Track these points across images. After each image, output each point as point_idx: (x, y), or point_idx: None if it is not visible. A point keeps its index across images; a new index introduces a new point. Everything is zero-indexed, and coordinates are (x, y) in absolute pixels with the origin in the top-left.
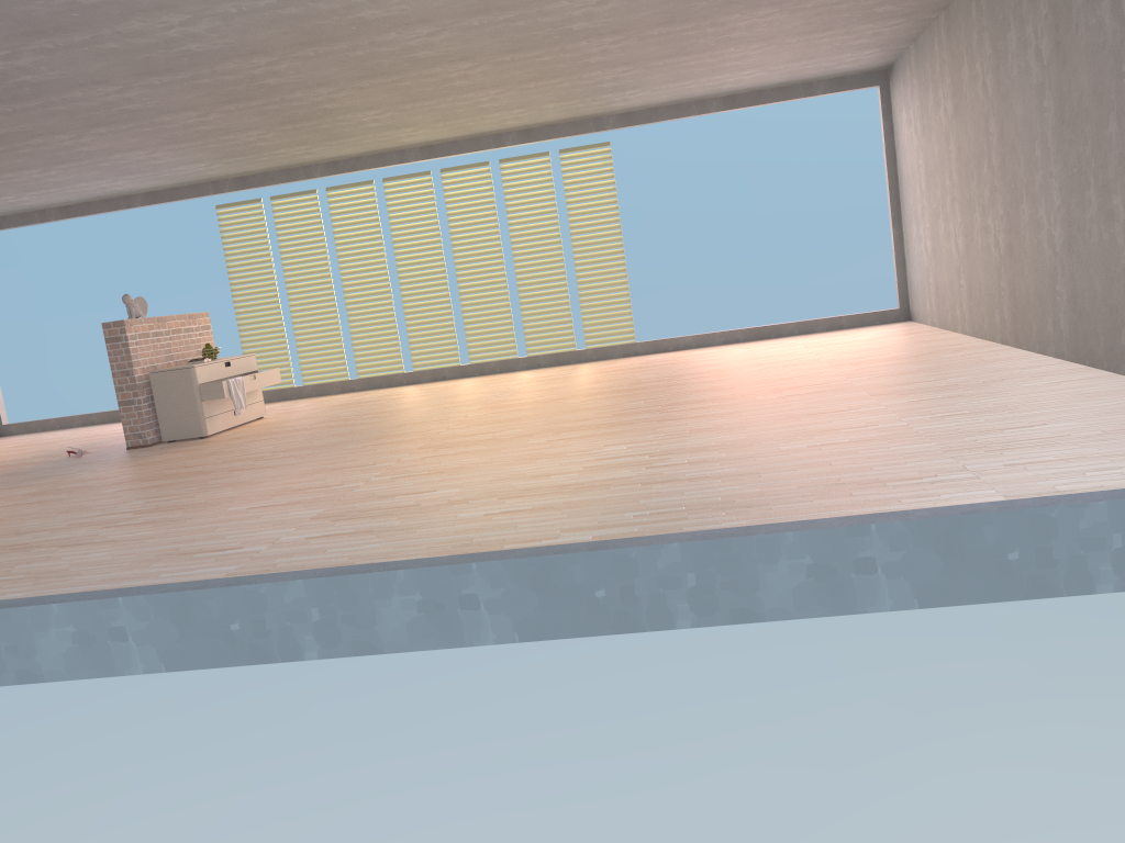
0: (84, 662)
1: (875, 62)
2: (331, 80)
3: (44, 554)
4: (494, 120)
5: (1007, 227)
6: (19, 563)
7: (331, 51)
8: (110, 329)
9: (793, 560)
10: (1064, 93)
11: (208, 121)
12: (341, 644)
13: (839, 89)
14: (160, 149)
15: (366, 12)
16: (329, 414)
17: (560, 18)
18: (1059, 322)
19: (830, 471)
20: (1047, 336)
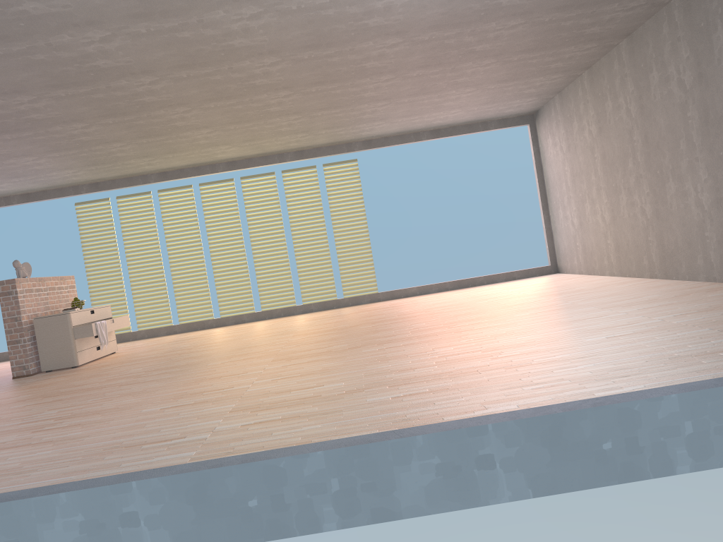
0: None
1: (529, 107)
2: (189, 101)
3: None
4: (283, 141)
5: (654, 200)
6: None
7: (199, 74)
8: (3, 286)
9: None
10: (707, 105)
11: (88, 132)
12: (360, 513)
13: (504, 126)
14: (45, 156)
15: (236, 40)
16: (169, 347)
17: (362, 56)
18: (709, 256)
19: (656, 349)
20: (697, 268)
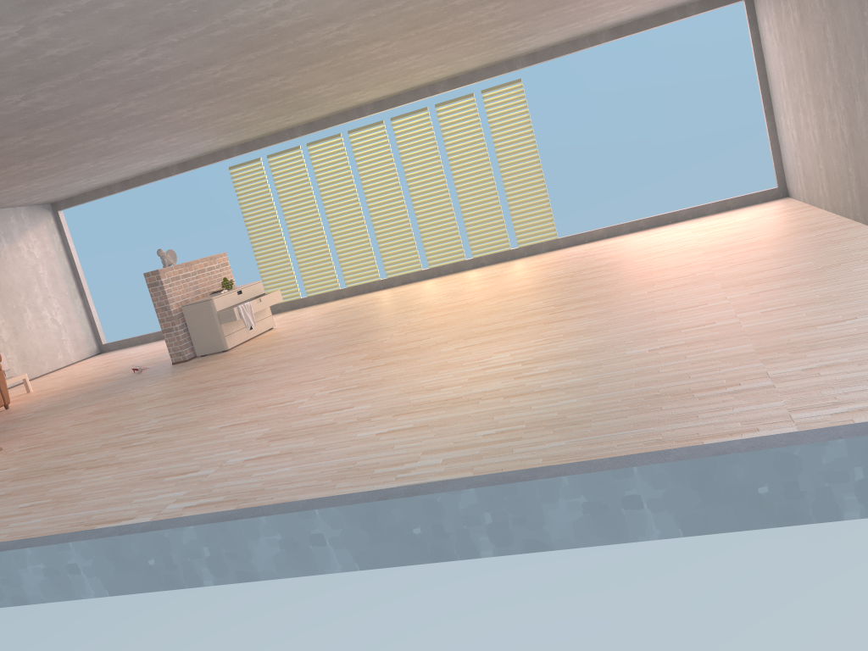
0: (54, 589)
1: None
2: (277, 72)
3: (73, 477)
4: (424, 75)
5: (849, 121)
6: (53, 486)
7: (266, 52)
8: (149, 277)
9: (570, 499)
10: None
11: (198, 113)
12: (228, 574)
13: (709, 8)
14: (173, 136)
15: (280, 23)
16: (317, 323)
17: None
18: None
19: (654, 380)
20: None
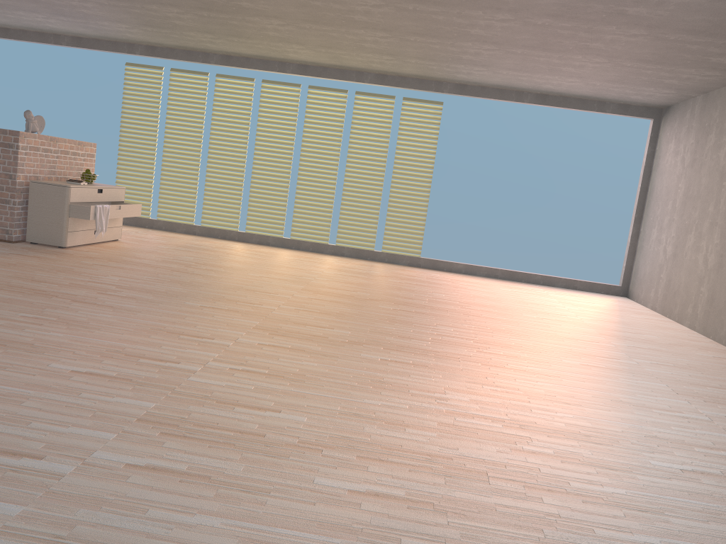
0: None
1: (661, 100)
2: None
3: None
4: (365, 59)
5: None
6: None
7: None
8: (5, 136)
9: None
10: None
11: None
12: None
13: (624, 113)
14: (92, 0)
15: None
16: (173, 253)
17: None
18: None
19: None
20: None
